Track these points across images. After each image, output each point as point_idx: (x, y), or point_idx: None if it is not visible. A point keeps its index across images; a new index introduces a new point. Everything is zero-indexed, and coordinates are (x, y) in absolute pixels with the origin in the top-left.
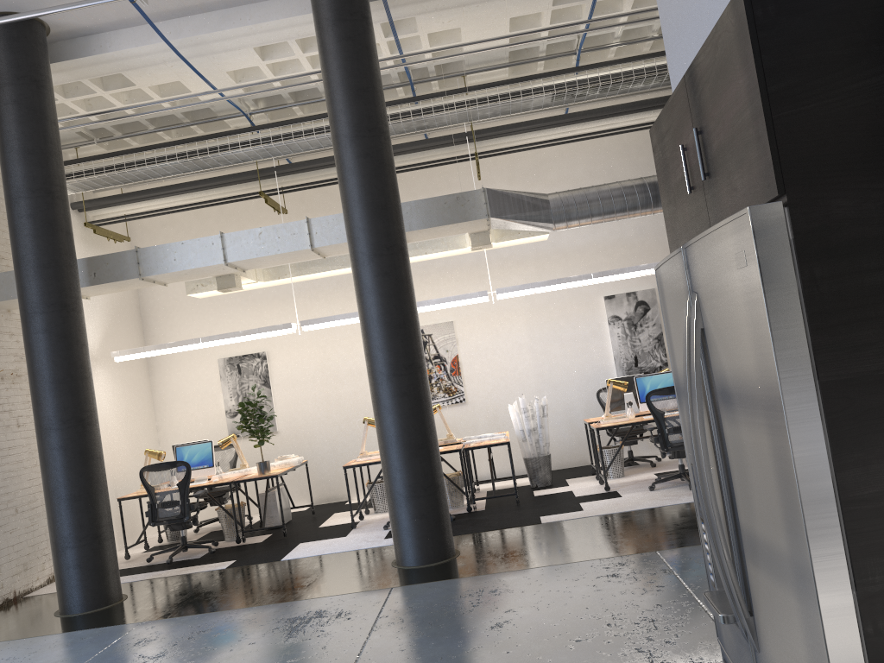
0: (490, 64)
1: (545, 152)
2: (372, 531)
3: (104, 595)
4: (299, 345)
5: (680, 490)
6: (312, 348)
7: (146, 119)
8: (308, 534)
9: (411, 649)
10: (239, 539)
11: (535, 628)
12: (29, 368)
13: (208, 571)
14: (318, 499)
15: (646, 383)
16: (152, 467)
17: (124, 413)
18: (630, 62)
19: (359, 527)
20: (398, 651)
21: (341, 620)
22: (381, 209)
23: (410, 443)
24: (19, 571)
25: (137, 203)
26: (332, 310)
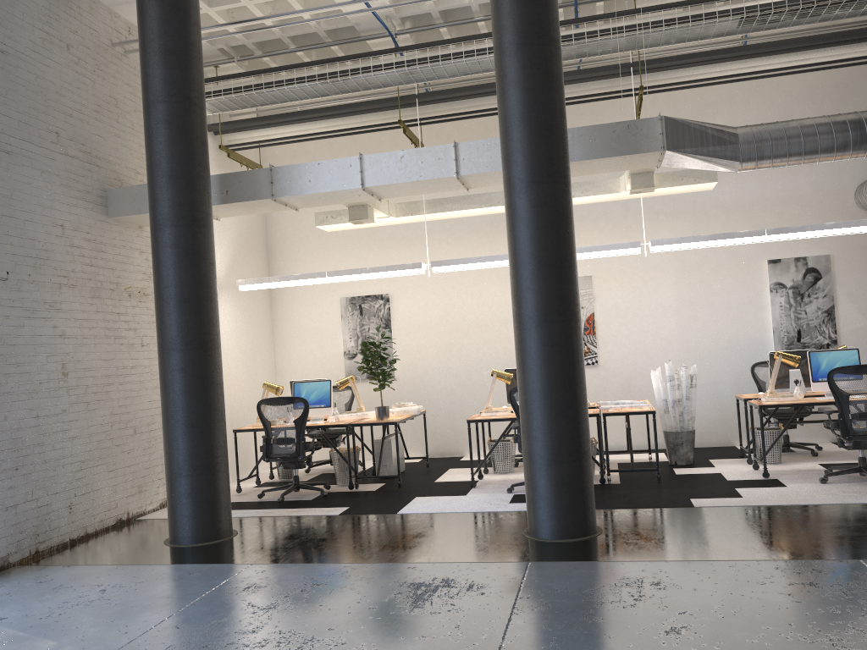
0: None
1: (713, 93)
2: (494, 493)
3: (214, 528)
4: (424, 290)
5: (861, 487)
6: (438, 294)
7: (288, 37)
8: (424, 488)
9: (566, 646)
10: (352, 485)
11: (726, 643)
12: (155, 283)
13: (320, 516)
14: (431, 452)
15: (821, 360)
16: (270, 401)
17: (245, 344)
18: None
19: (479, 486)
20: (550, 646)
21: (473, 594)
22: (545, 129)
23: (557, 400)
24: (133, 492)
25: (272, 128)
26: (462, 255)
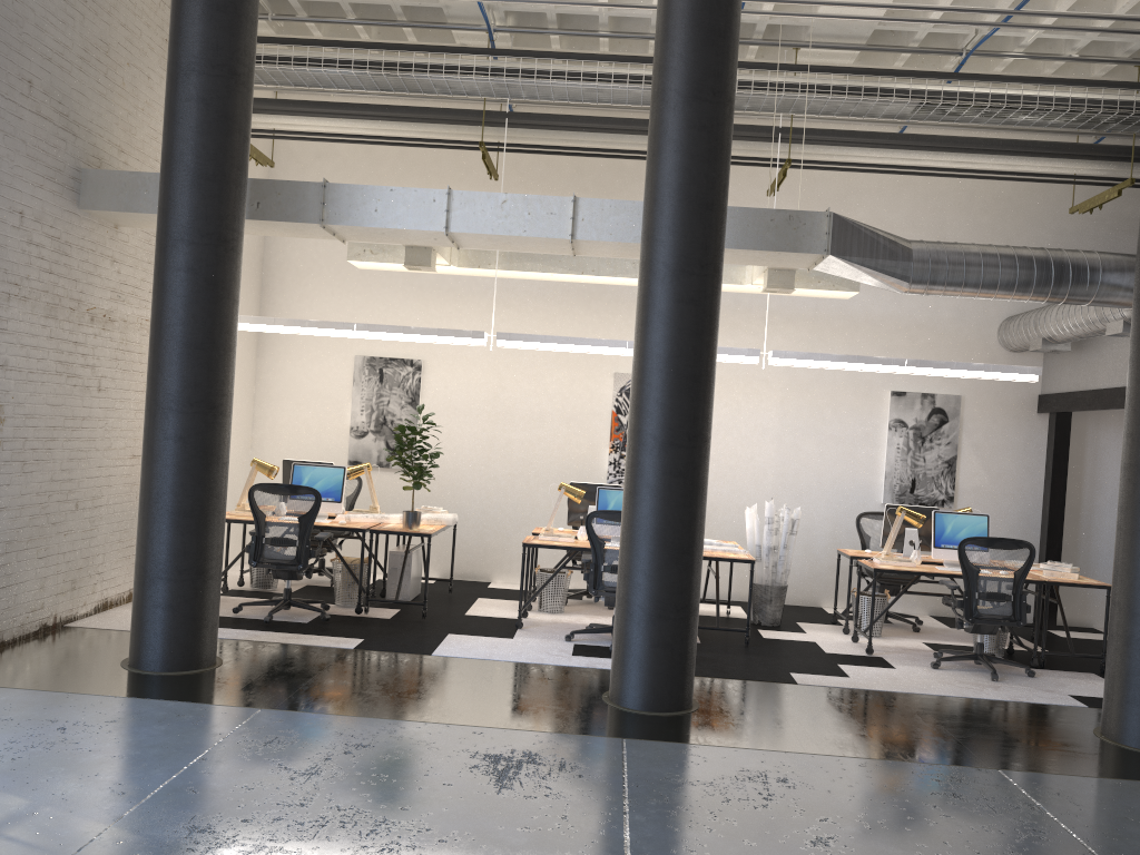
0: (840, 41)
1: (859, 179)
2: (548, 639)
3: (196, 654)
4: (468, 362)
5: (978, 678)
6: (486, 370)
7: (349, 3)
8: (455, 623)
9: (704, 852)
10: (360, 609)
11: None
12: (156, 317)
13: (329, 648)
14: (449, 571)
15: (947, 523)
16: (268, 487)
17: None
18: (1037, 84)
19: (525, 627)
20: (685, 851)
21: (569, 776)
22: (705, 209)
23: (672, 543)
24: (65, 589)
25: (301, 117)
26: (524, 325)
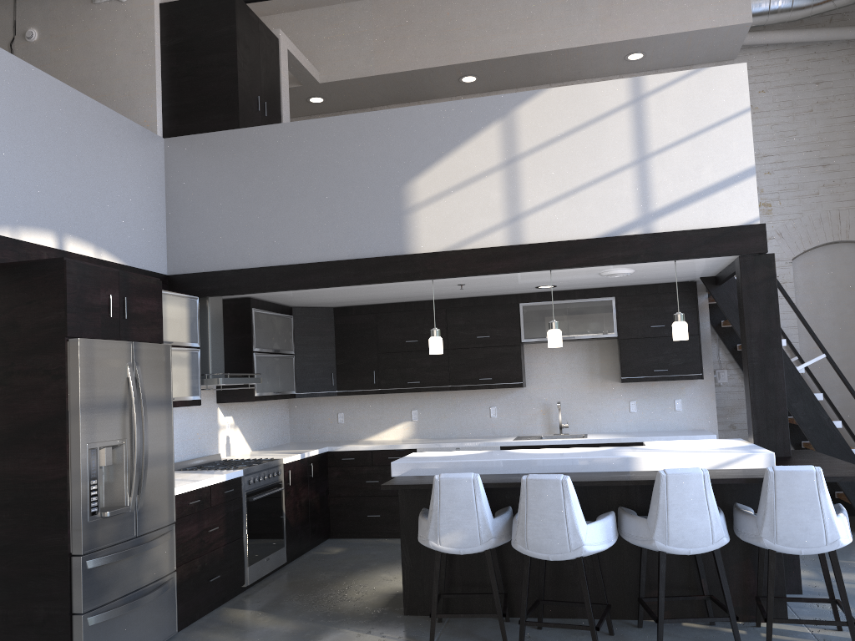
0: None
1: None
2: None
3: None
4: None
5: None
6: None
7: None
8: None
9: None
10: None
11: None
12: None
13: None
14: None
15: None
16: None
17: None
18: None
19: None
20: None
21: None
22: None
23: None
24: None
25: None
26: None
